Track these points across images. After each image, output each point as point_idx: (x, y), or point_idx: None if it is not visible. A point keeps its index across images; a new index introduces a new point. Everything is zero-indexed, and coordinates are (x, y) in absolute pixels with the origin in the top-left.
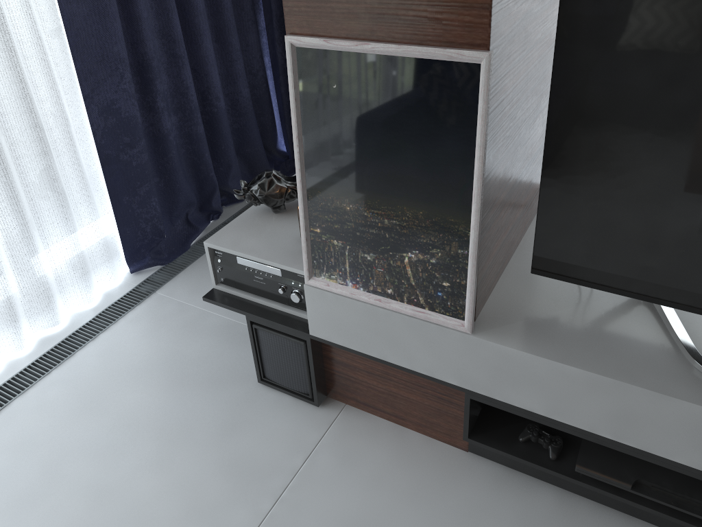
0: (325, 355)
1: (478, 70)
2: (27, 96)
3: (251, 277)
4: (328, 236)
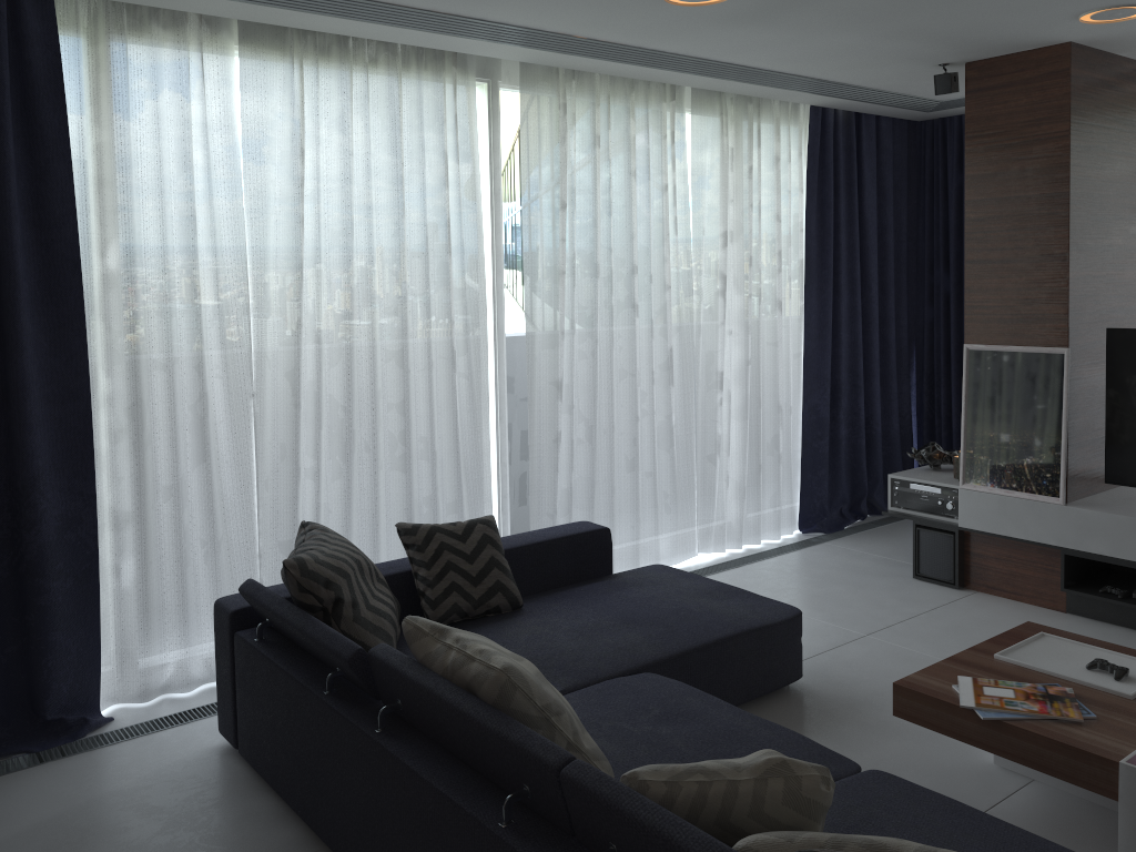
0: (966, 550)
1: (1062, 356)
2: (780, 386)
3: (918, 496)
4: (977, 454)
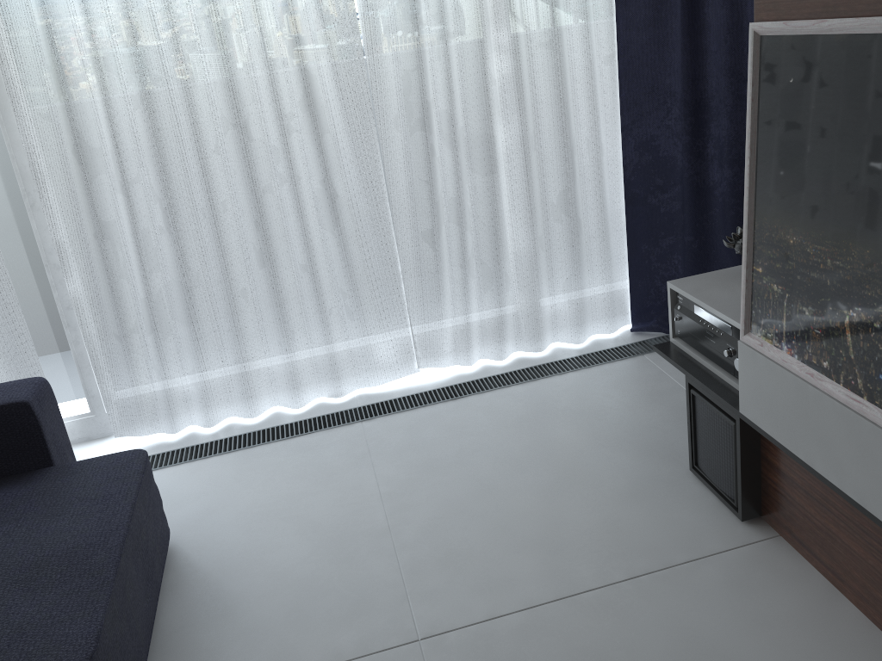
0: (763, 454)
1: None
2: (562, 115)
3: (702, 332)
4: (768, 278)
